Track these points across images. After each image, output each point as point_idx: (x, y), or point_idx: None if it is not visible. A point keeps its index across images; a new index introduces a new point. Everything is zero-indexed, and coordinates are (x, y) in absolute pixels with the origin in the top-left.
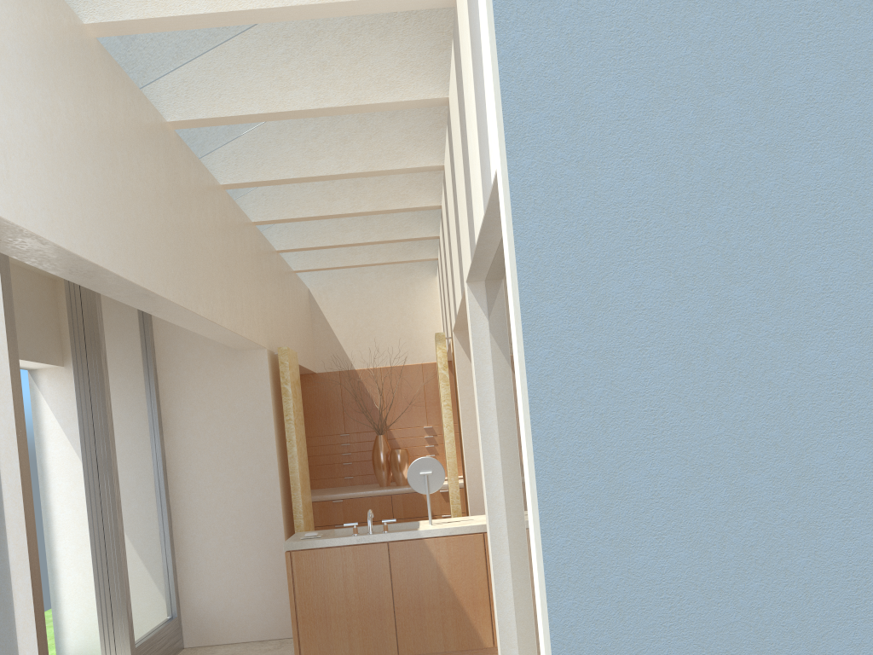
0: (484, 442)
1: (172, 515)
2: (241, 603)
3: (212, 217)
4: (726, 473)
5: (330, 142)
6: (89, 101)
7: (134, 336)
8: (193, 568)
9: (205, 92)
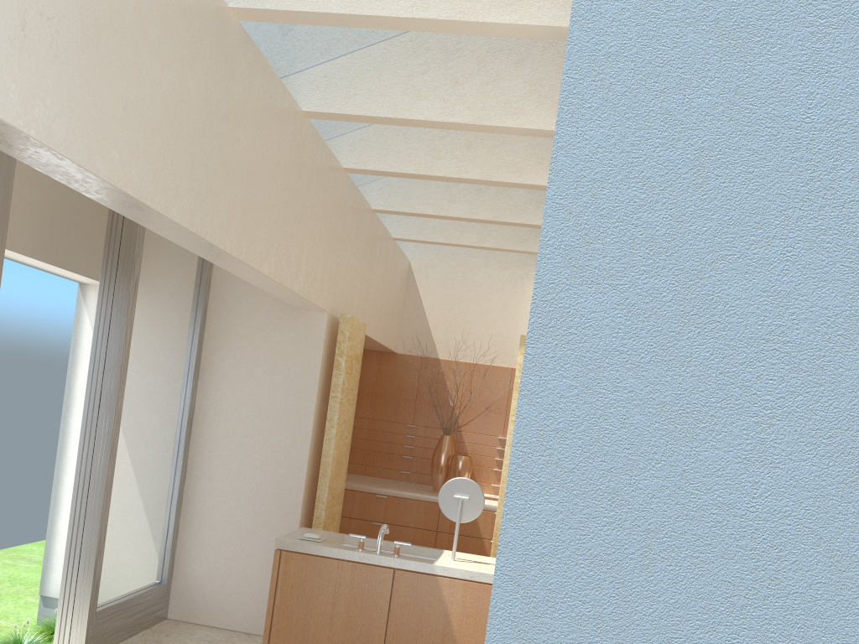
0: None
1: (187, 472)
2: (237, 586)
3: (278, 143)
4: None
5: (438, 82)
6: None
7: (186, 268)
8: (196, 535)
9: None
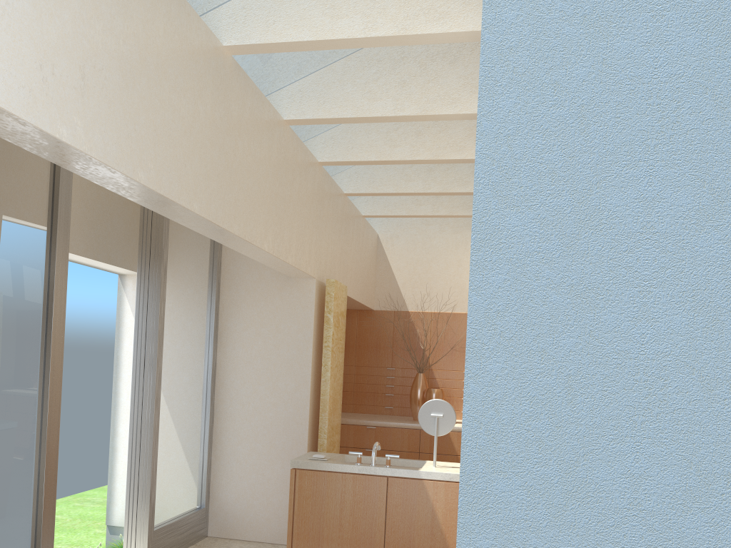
0: None
1: (214, 417)
2: (261, 506)
3: (267, 146)
4: None
5: (389, 85)
6: None
7: (201, 254)
8: (225, 467)
9: (261, 19)
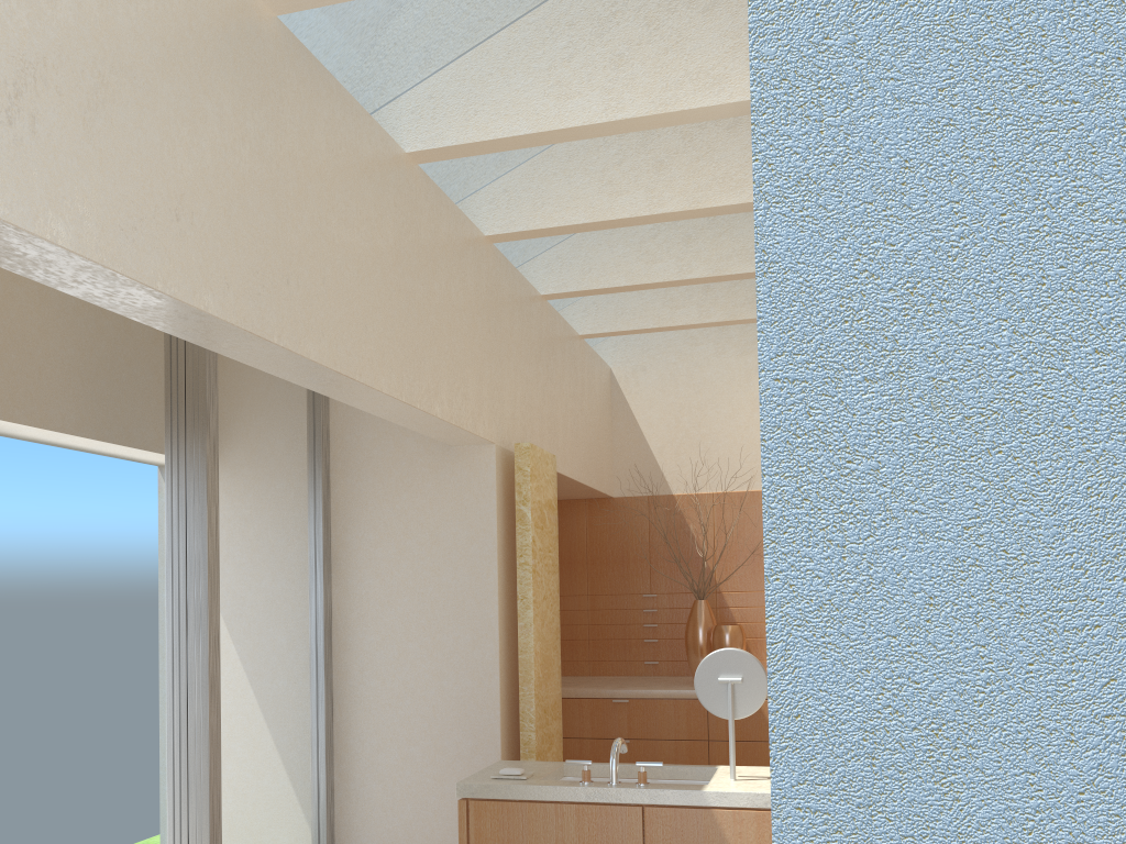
0: None
1: (334, 704)
2: None
3: (373, 198)
4: None
5: (593, 67)
6: None
7: (290, 416)
8: (359, 792)
9: None
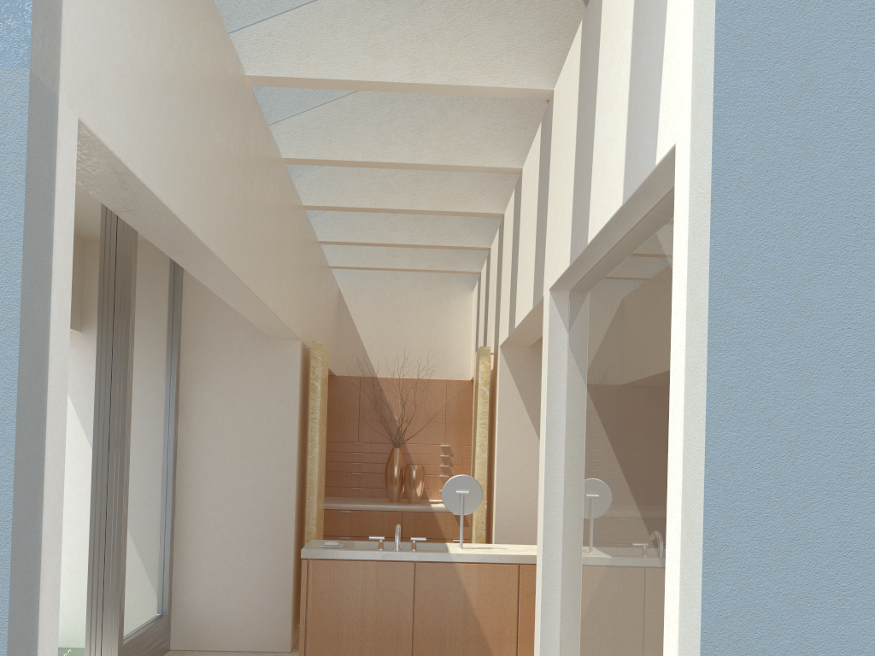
0: (548, 465)
1: (176, 505)
2: (238, 608)
3: (272, 189)
4: None
5: (405, 129)
6: (182, 26)
7: (162, 308)
8: (192, 564)
9: (292, 49)
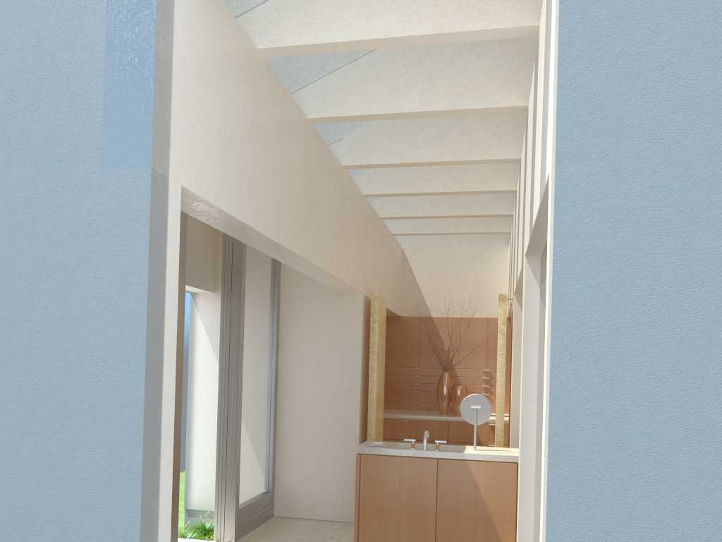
0: (524, 388)
1: (277, 413)
2: (319, 489)
3: (333, 190)
4: (717, 440)
5: (430, 136)
6: (254, 105)
7: (266, 275)
8: (288, 456)
9: (338, 97)
